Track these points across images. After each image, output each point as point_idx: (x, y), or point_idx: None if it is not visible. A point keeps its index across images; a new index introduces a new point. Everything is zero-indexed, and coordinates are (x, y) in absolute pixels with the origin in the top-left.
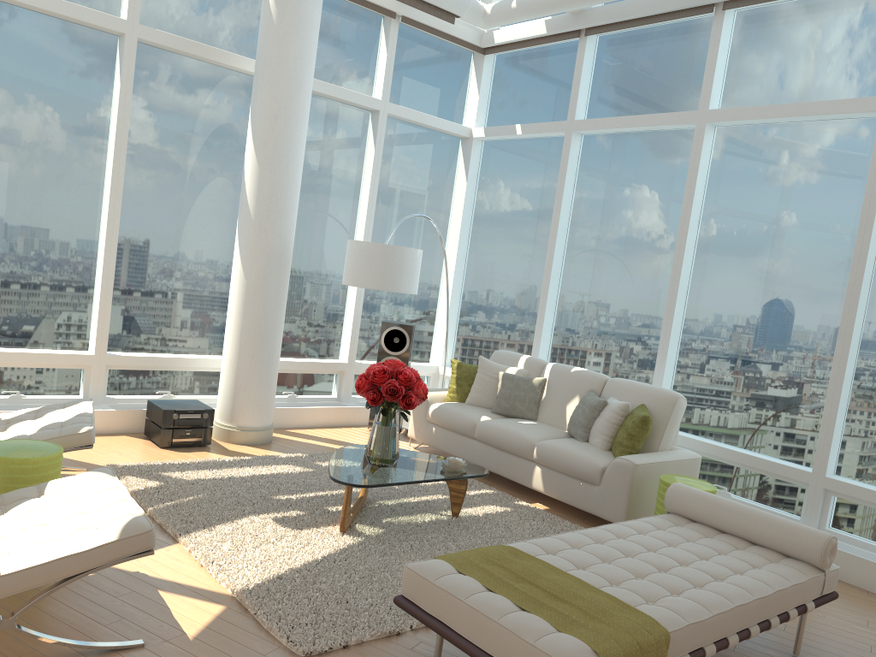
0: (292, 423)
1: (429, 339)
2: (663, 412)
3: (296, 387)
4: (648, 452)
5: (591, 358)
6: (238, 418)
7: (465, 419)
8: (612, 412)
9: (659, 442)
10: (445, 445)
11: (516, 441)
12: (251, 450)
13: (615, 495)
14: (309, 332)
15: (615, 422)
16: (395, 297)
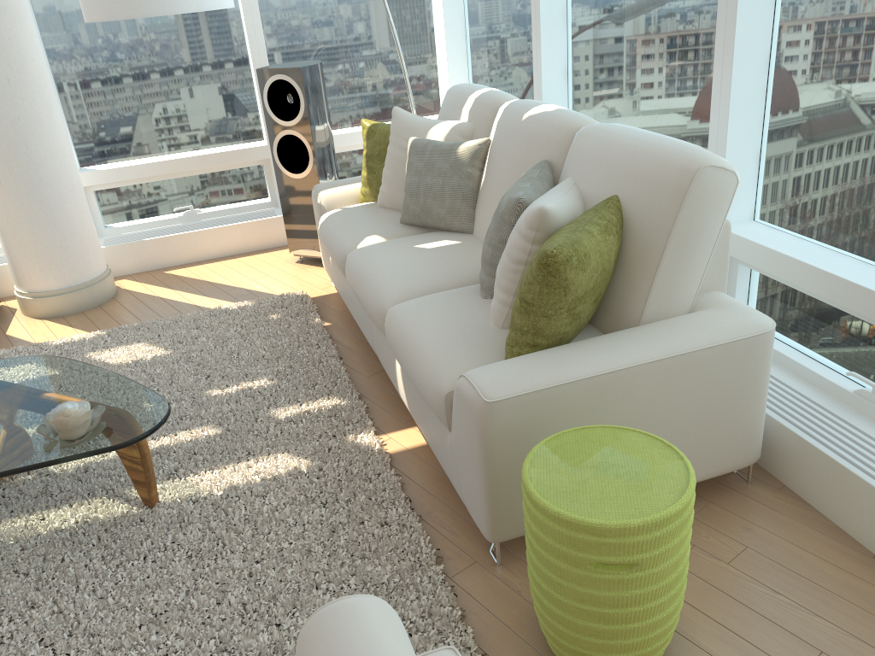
0: (180, 257)
1: (428, 74)
2: (655, 218)
3: (198, 198)
4: (588, 340)
5: (625, 69)
6: (24, 280)
7: (338, 247)
8: (516, 233)
9: (646, 300)
10: (340, 289)
11: (368, 302)
12: (39, 330)
13: (468, 467)
14: (191, 107)
15: (520, 258)
16: (339, 13)
